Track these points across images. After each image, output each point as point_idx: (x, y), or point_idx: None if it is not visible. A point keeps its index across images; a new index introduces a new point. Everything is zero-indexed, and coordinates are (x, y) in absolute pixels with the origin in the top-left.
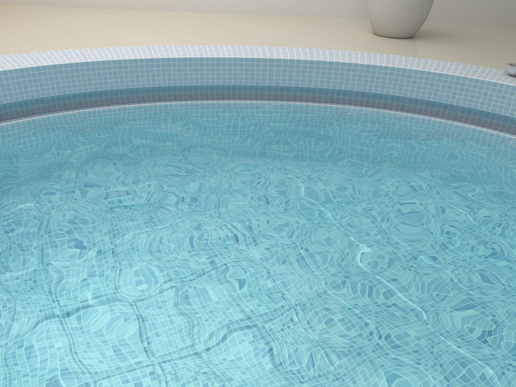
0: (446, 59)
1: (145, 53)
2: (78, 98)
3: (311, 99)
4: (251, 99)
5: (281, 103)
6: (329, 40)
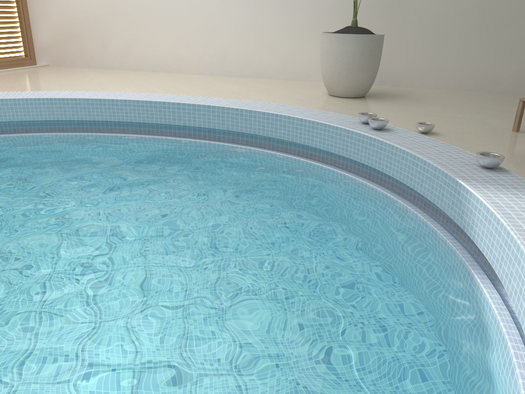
0: (354, 113)
1: (89, 95)
2: (37, 125)
3: (217, 139)
4: (170, 136)
5: (190, 140)
6: (273, 96)
